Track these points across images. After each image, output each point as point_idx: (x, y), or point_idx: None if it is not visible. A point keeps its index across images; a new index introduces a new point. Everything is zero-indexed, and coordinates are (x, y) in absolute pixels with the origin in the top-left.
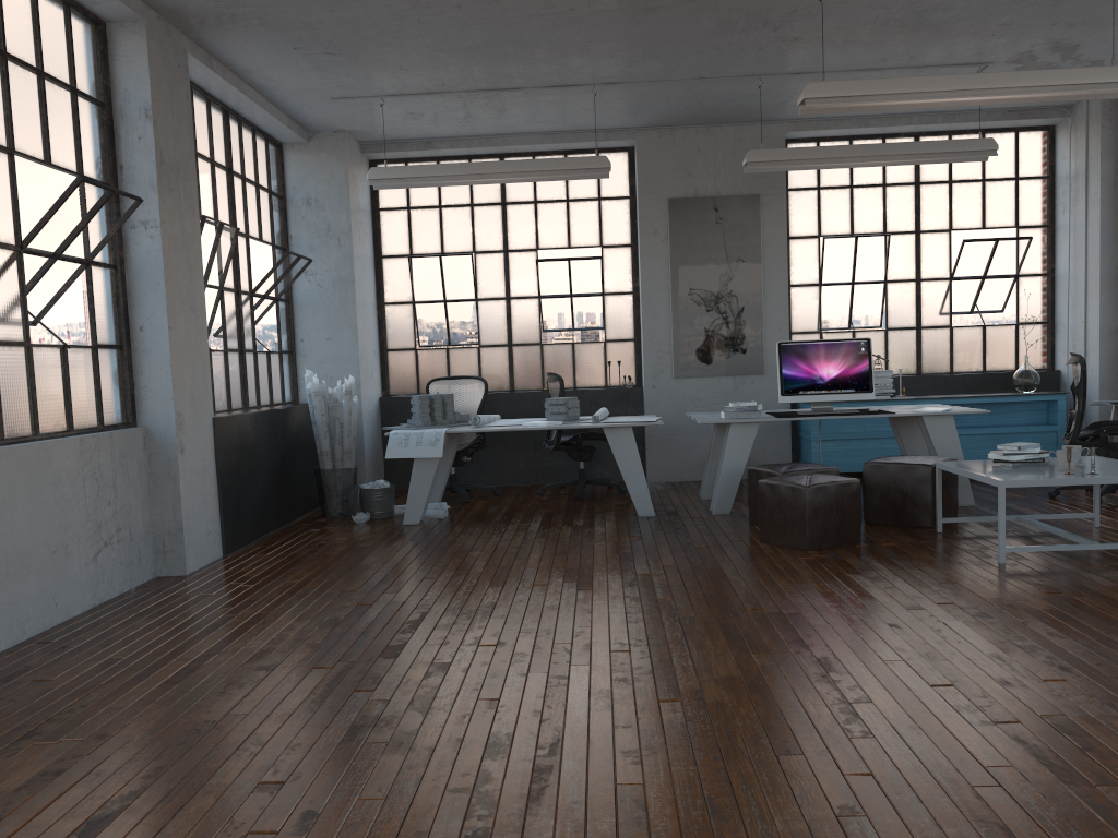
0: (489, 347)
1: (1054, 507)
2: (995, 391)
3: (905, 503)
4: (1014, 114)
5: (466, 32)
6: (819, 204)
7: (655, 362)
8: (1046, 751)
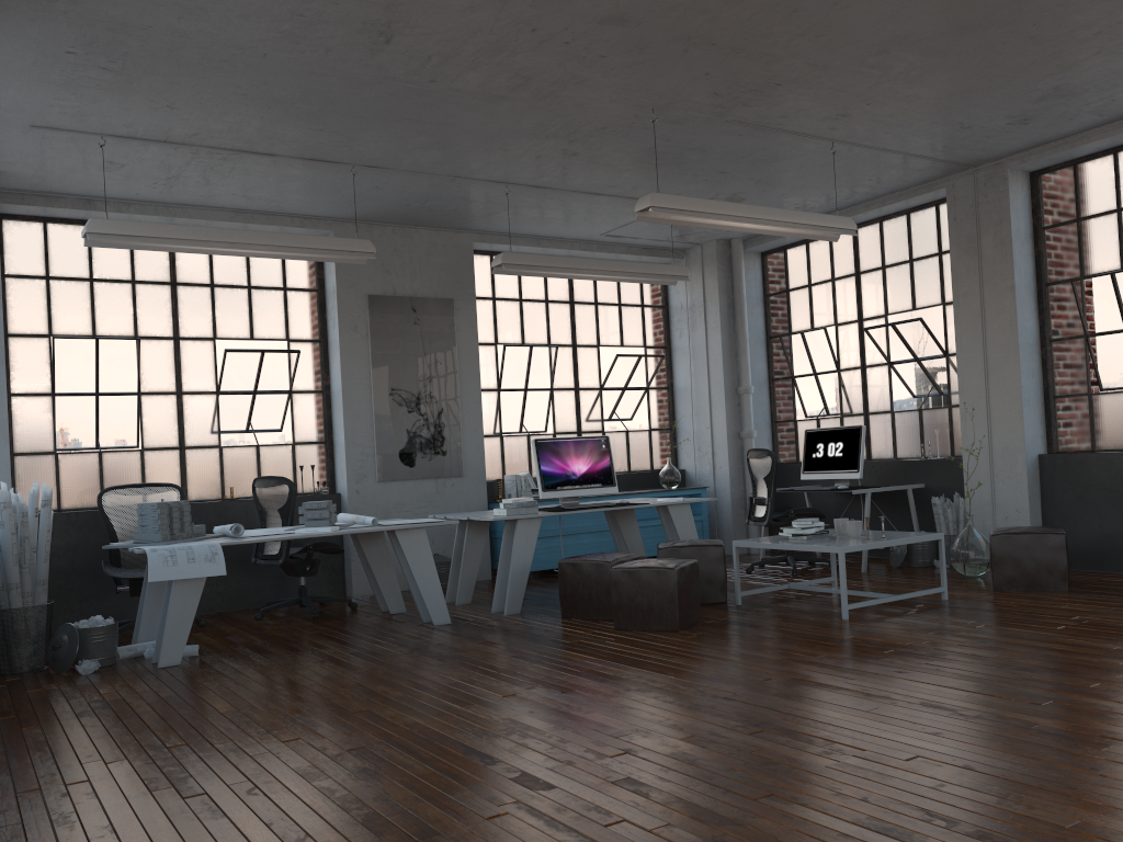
0: (156, 450)
1: (769, 579)
2: (642, 488)
3: (702, 582)
4: (646, 251)
5: (299, 80)
6: (495, 314)
7: (359, 465)
8: None
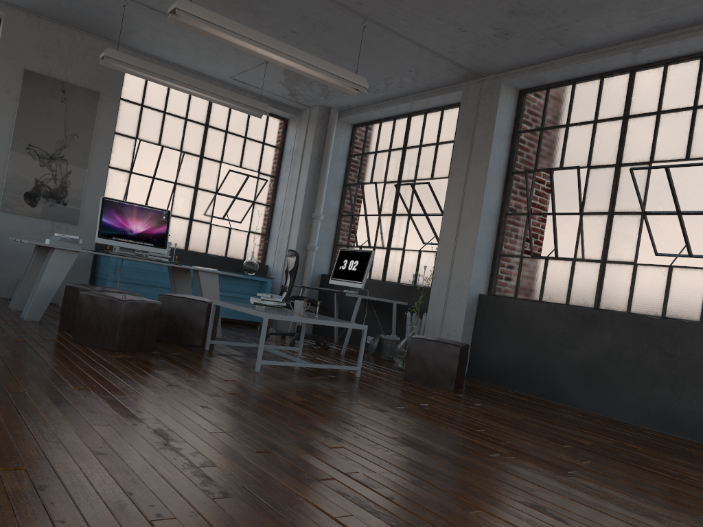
0: None
1: (269, 344)
2: (231, 270)
3: (185, 327)
4: (271, 103)
5: None
6: (141, 116)
7: None
8: (366, 501)
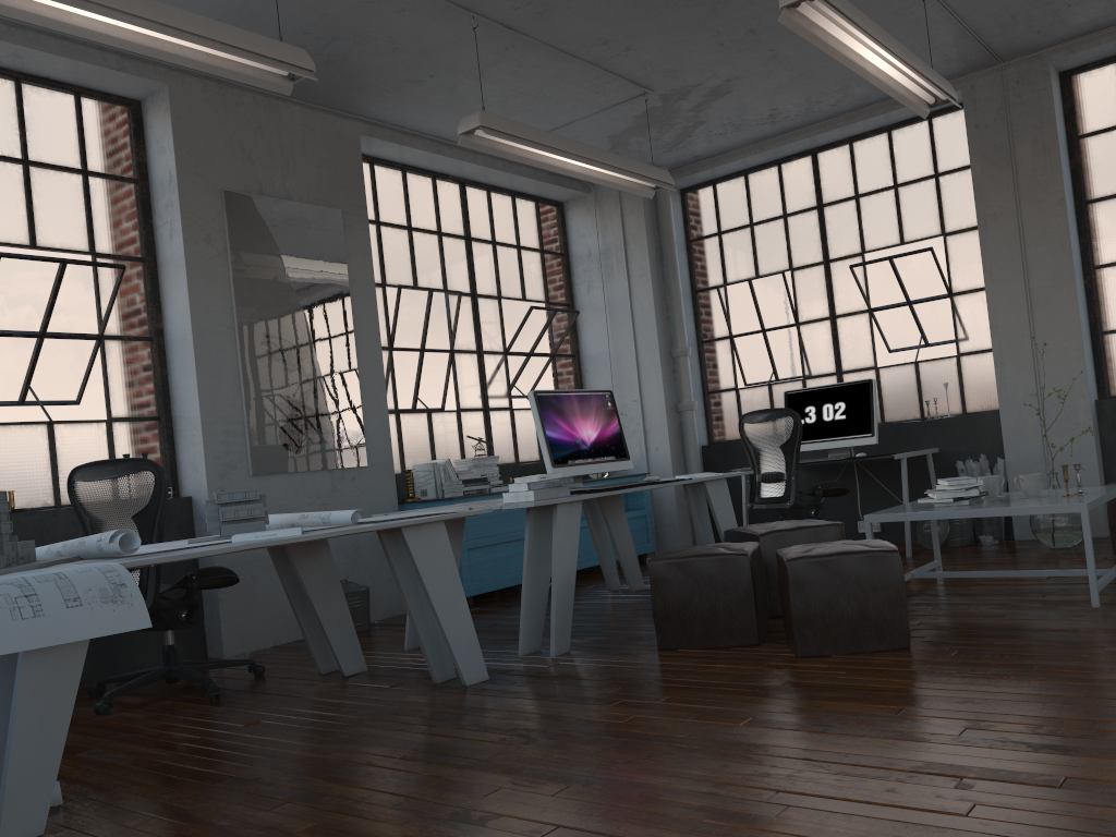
0: None
1: None
2: None
3: None
4: (553, 178)
5: None
6: (381, 243)
7: (223, 451)
8: None
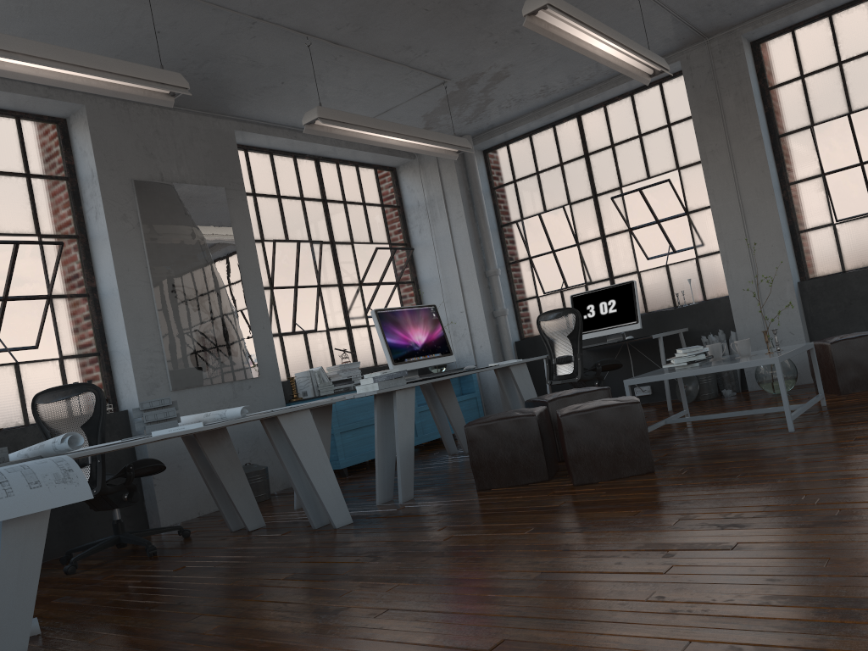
0: None
1: None
2: None
3: None
4: (385, 150)
5: None
6: (258, 209)
7: (148, 374)
8: None
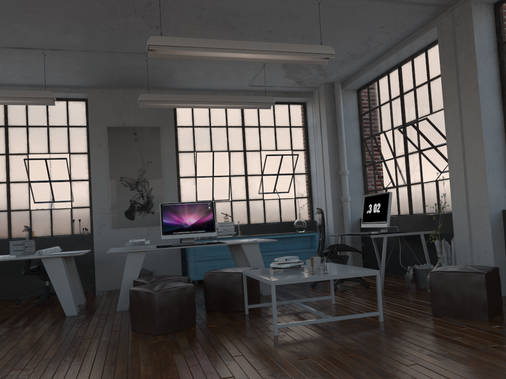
0: None
1: (313, 293)
2: (286, 232)
3: (228, 297)
4: (286, 94)
5: None
6: (194, 135)
7: (100, 219)
8: None
